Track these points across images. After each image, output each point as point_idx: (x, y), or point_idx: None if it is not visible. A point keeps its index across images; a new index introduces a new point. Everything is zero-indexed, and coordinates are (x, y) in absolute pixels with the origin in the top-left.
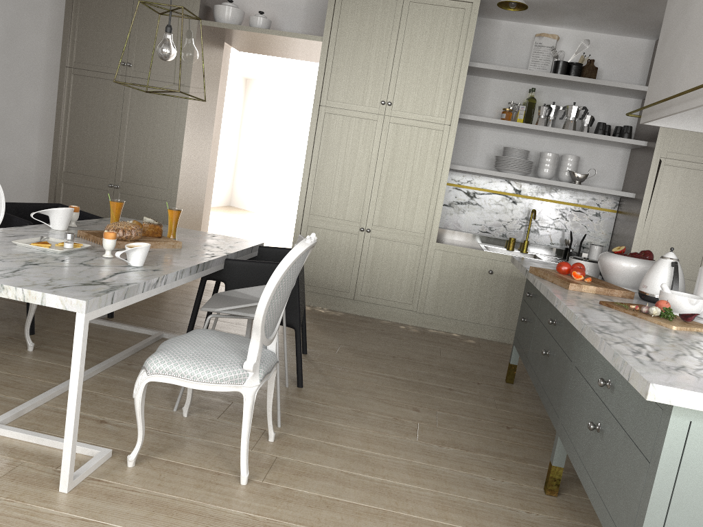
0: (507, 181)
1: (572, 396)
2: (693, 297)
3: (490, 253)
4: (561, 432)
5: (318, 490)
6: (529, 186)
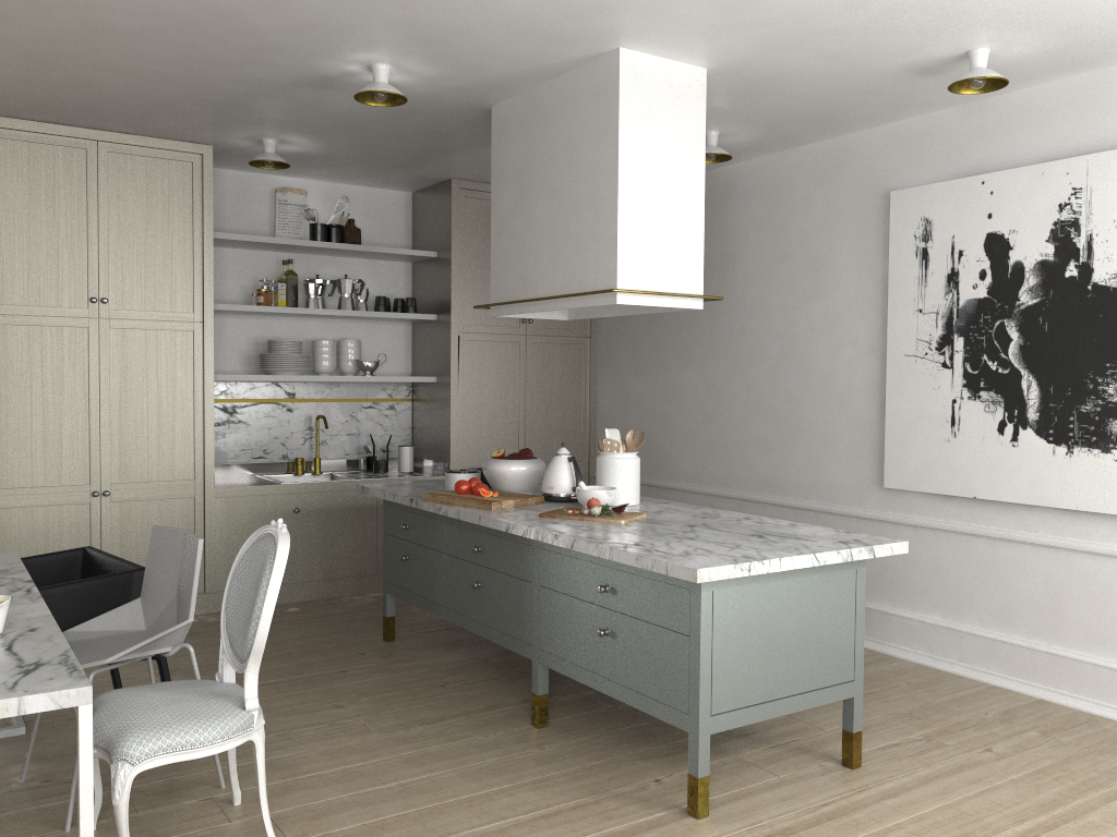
0: (275, 383)
1: (549, 616)
2: (601, 488)
3: (292, 485)
4: (542, 657)
5: (355, 821)
6: (305, 386)
